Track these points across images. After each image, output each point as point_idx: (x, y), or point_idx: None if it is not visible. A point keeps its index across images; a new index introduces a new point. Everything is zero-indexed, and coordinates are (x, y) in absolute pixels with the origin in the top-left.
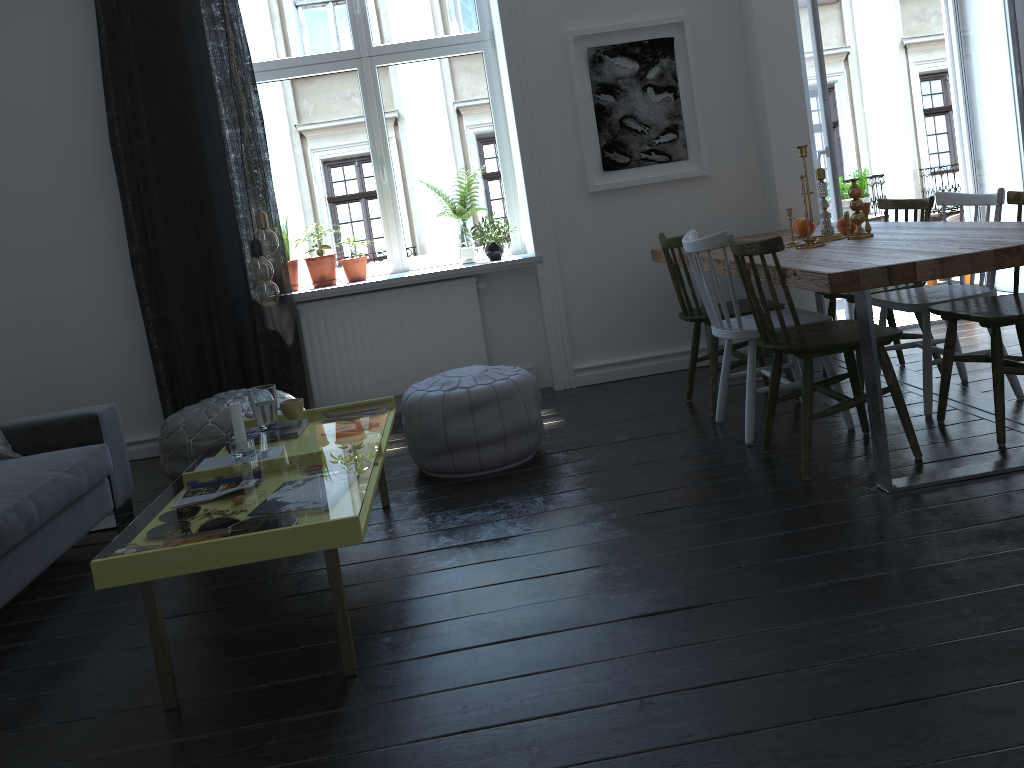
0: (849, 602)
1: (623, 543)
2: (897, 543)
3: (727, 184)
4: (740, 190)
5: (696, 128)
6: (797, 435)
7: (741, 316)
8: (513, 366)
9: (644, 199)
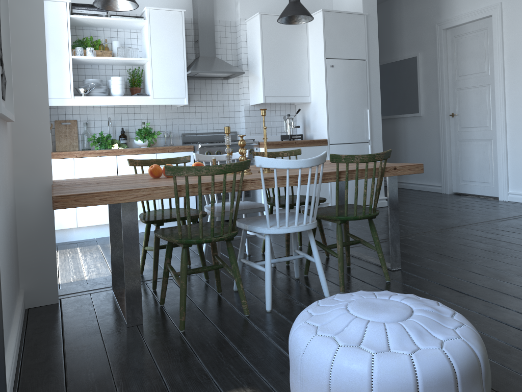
0: (518, 269)
1: (520, 309)
2: (456, 266)
3: (9, 136)
4: (11, 144)
5: (5, 69)
6: (307, 288)
7: (251, 225)
8: (321, 300)
9: (0, 137)
